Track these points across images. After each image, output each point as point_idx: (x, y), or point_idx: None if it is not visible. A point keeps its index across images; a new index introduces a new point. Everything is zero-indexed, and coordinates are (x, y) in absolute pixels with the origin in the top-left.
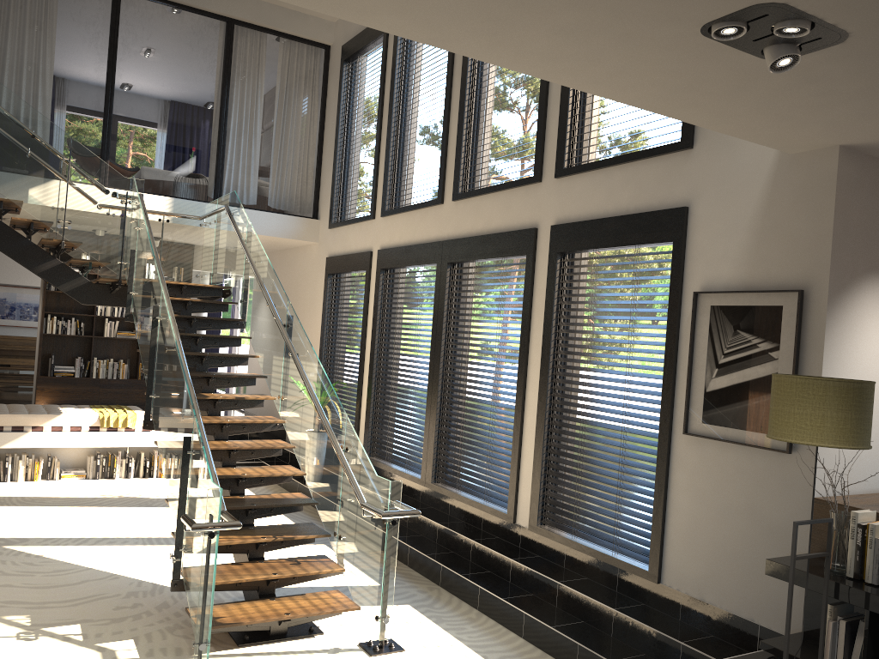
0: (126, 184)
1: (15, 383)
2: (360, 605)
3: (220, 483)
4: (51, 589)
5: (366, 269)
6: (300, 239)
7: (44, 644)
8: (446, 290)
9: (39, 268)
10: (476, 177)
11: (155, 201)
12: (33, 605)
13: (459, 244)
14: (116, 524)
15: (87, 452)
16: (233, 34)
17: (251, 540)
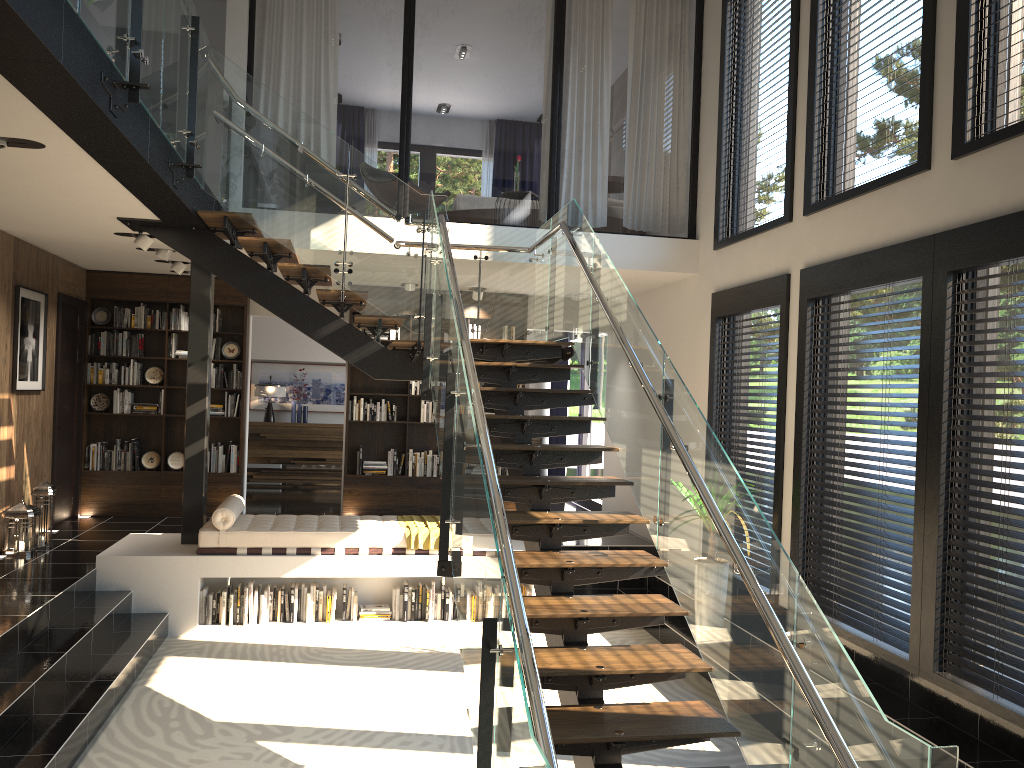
0: (423, 203)
1: (331, 481)
2: None
3: (559, 680)
4: None
5: (781, 302)
6: (670, 271)
7: None
8: (947, 321)
9: (320, 332)
10: (998, 110)
11: (469, 231)
12: None
13: (973, 234)
14: (418, 705)
15: (392, 582)
16: None
17: None
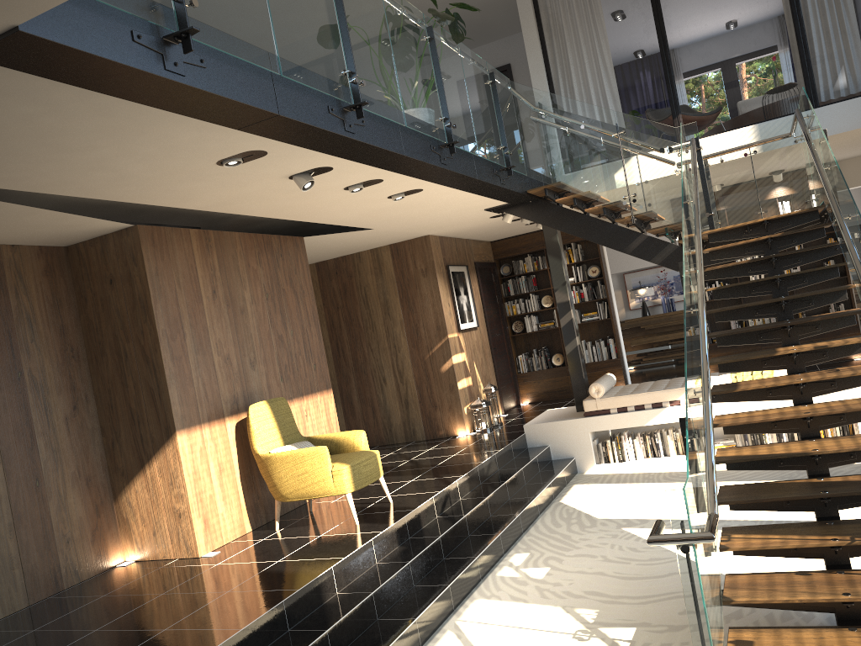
0: (678, 134)
1: None
2: None
3: (790, 463)
4: (634, 581)
5: None
6: None
7: None
8: None
9: (629, 247)
10: None
11: (735, 136)
12: (608, 598)
13: None
14: None
15: None
16: None
17: (814, 543)
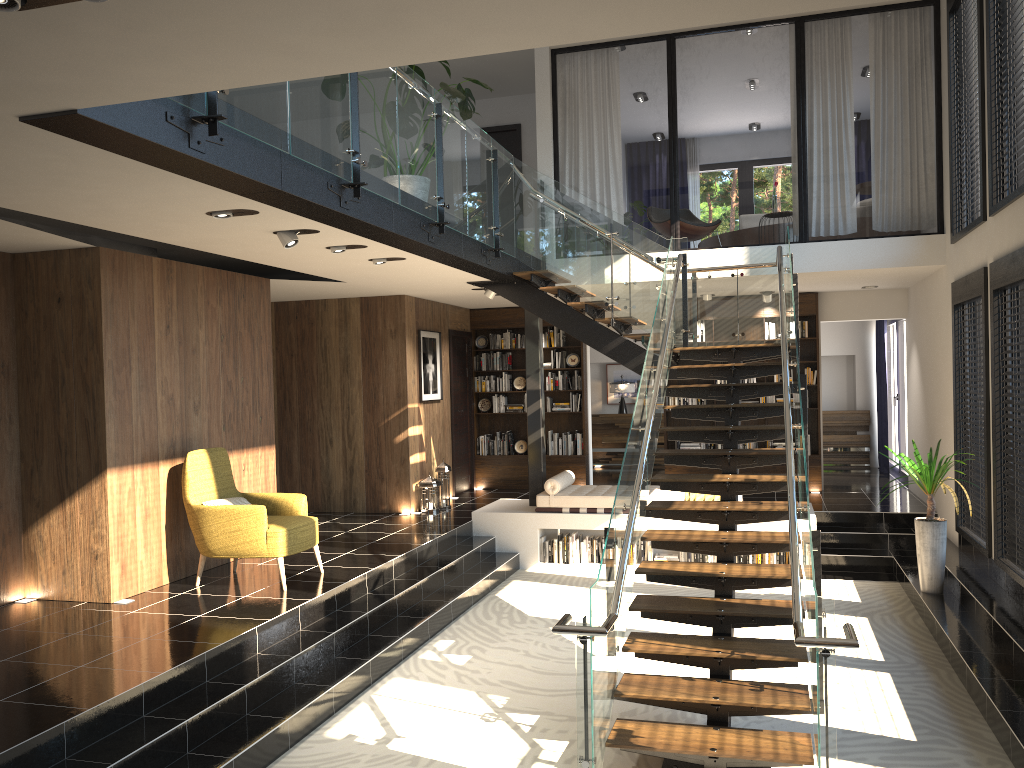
0: (668, 246)
1: None
2: (815, 759)
3: (701, 581)
4: (548, 676)
5: (981, 292)
6: (917, 265)
7: (494, 728)
8: None
9: (606, 348)
10: None
11: (725, 255)
12: (521, 689)
13: None
14: None
15: None
16: (802, 35)
17: (701, 652)
